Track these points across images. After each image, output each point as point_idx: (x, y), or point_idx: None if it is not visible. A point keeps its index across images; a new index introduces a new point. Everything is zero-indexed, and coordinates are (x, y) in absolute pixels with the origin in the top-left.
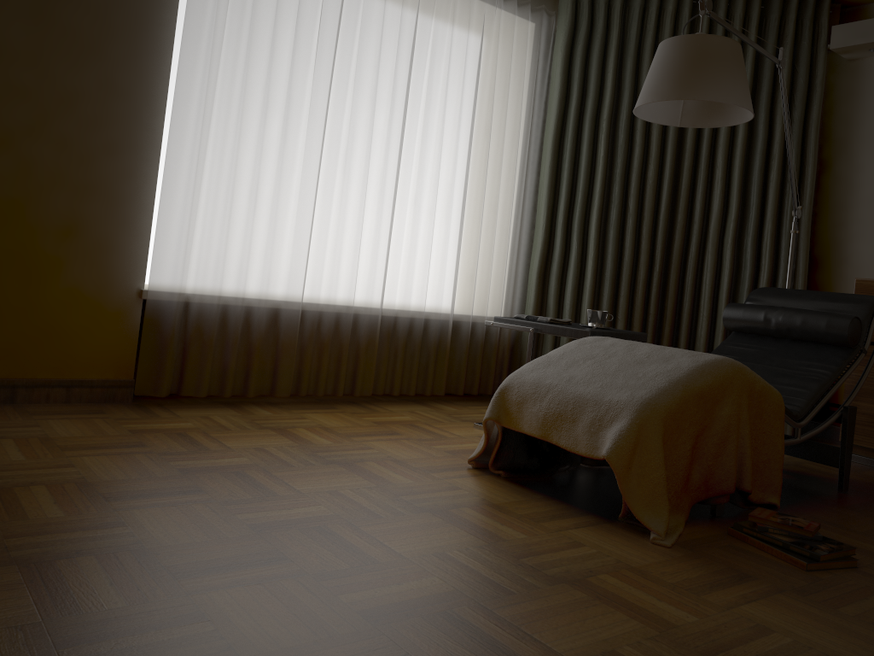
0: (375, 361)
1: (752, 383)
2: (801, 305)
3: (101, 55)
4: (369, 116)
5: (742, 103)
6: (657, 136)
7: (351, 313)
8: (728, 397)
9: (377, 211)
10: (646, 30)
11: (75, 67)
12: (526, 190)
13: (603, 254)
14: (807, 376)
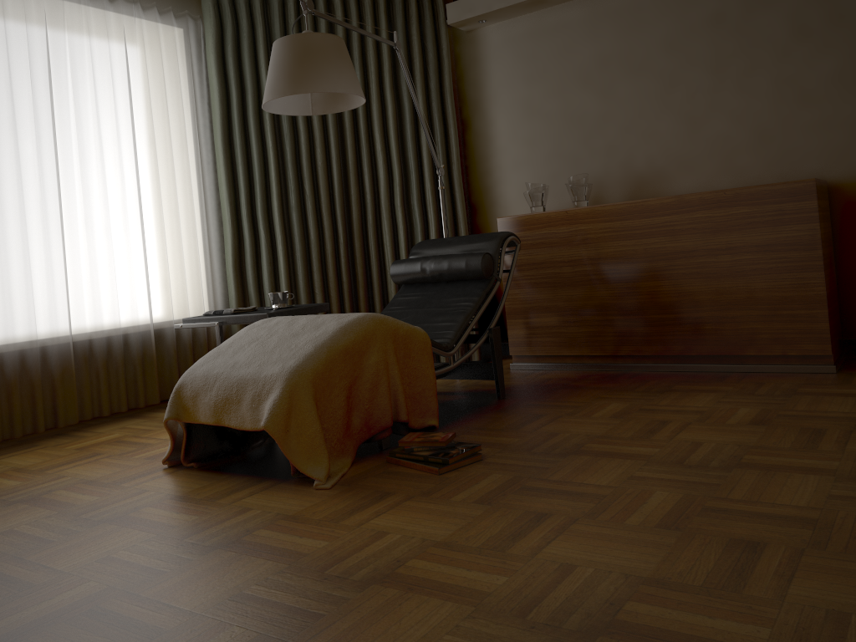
0: (75, 388)
1: (395, 329)
2: (450, 250)
3: None
4: (13, 146)
5: (349, 90)
6: (318, 120)
7: (36, 347)
8: (373, 347)
9: (44, 240)
10: (289, 24)
11: None
12: (206, 190)
13: (291, 237)
14: (456, 310)
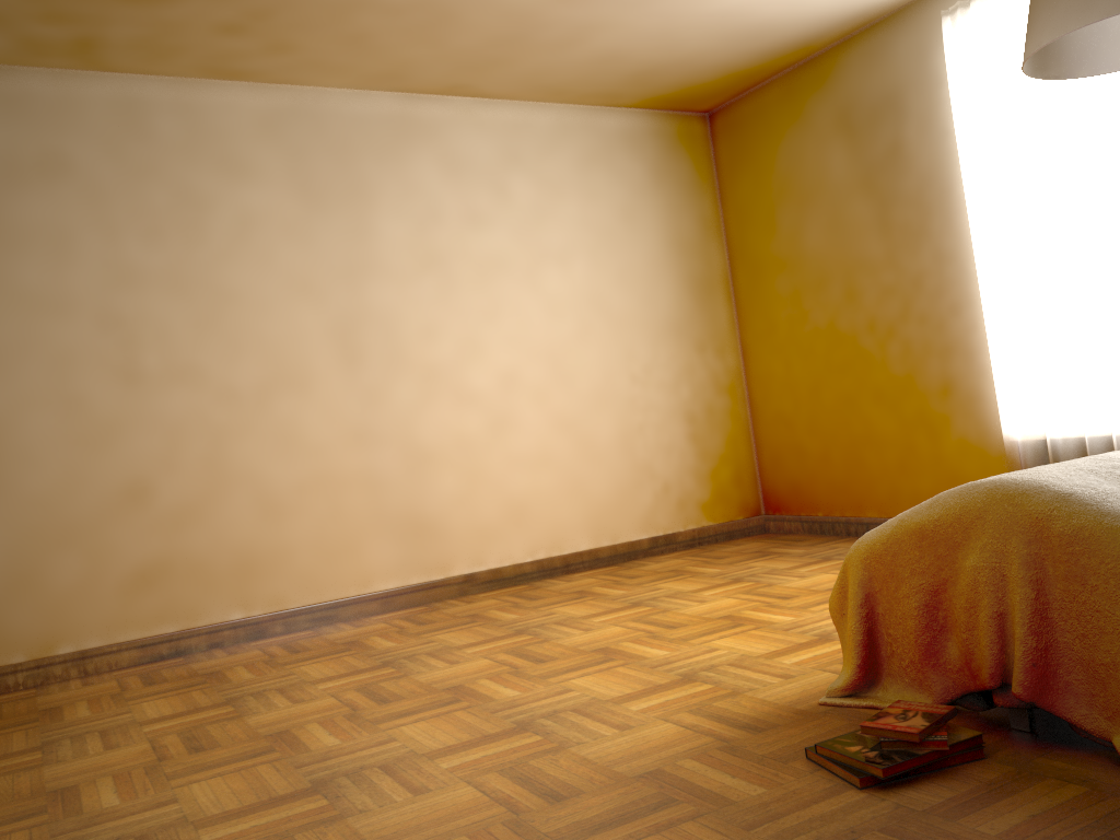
0: None
1: (1039, 519)
2: None
3: (926, 234)
4: None
5: (1063, 29)
6: None
7: None
8: (975, 540)
9: None
10: None
11: (914, 254)
12: None
13: None
14: None
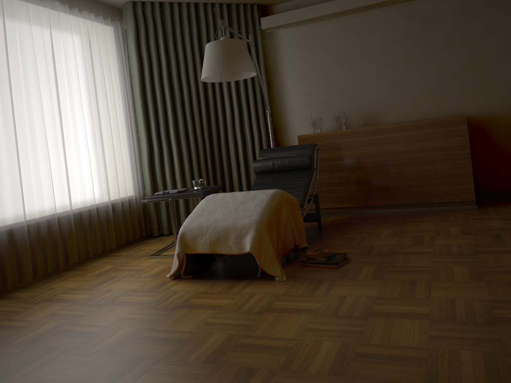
0: (76, 241)
1: (288, 197)
2: (284, 154)
3: None
4: (38, 99)
5: (253, 70)
6: (193, 81)
7: (56, 218)
8: (283, 207)
9: (56, 154)
10: (175, 26)
11: None
12: (131, 122)
13: (180, 148)
14: (298, 186)
